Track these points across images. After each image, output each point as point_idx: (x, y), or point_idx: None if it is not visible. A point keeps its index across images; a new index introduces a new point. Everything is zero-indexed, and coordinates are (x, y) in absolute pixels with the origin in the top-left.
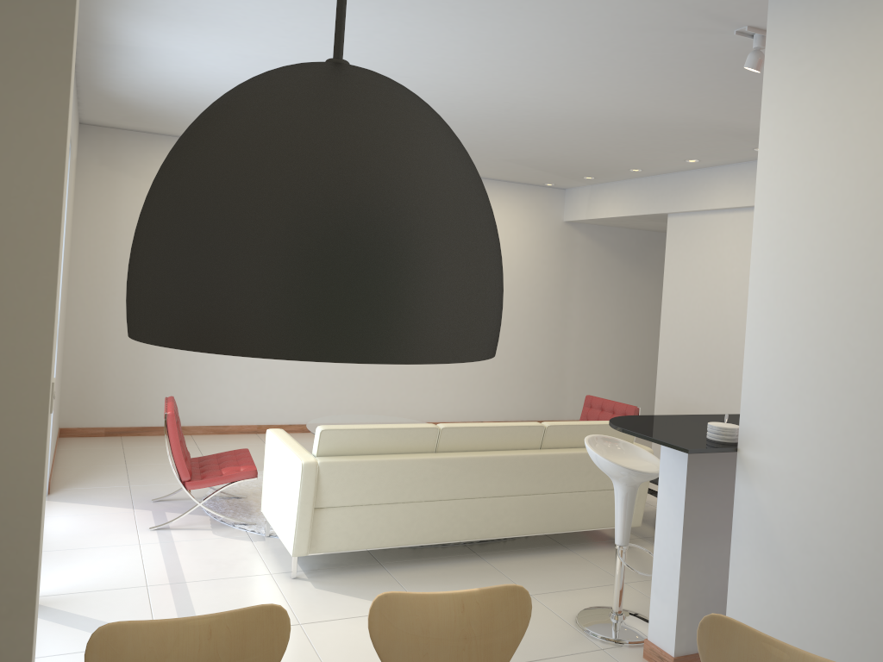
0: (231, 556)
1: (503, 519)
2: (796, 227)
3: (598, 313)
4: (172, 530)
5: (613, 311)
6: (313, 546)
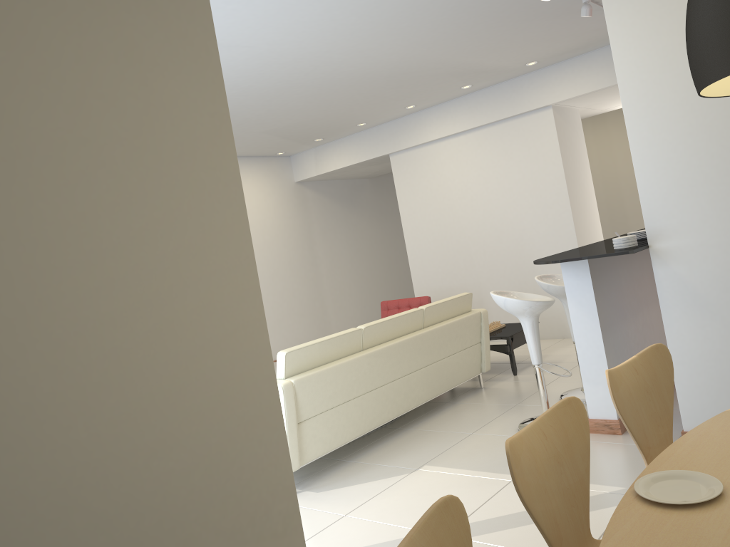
0: None
1: (415, 391)
2: (657, 82)
3: (336, 250)
4: None
5: (345, 246)
6: (300, 460)
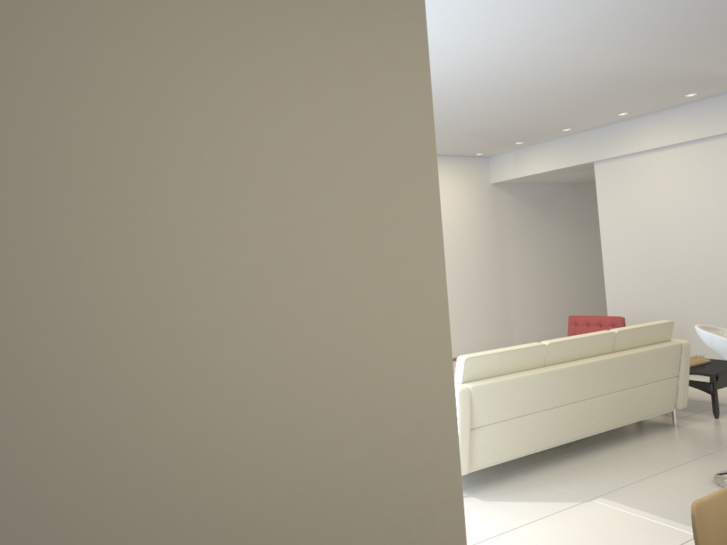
0: None
1: (597, 417)
2: None
3: (526, 255)
4: None
5: (537, 252)
6: (469, 465)
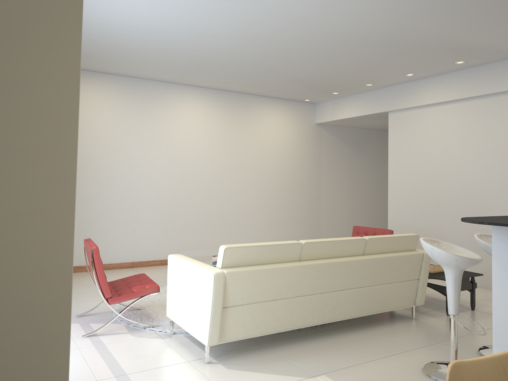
0: (152, 351)
1: (343, 306)
2: None
3: (337, 180)
4: (100, 336)
5: (346, 178)
6: (221, 337)
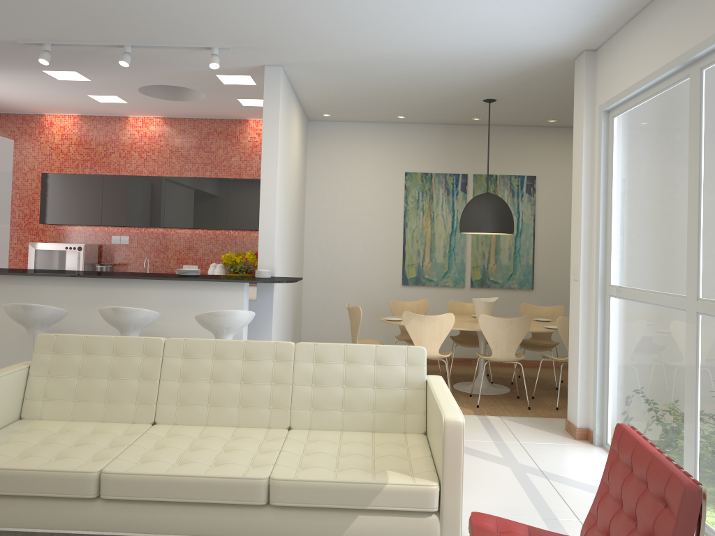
0: None
1: None
2: (281, 180)
3: None
4: None
5: None
6: None
